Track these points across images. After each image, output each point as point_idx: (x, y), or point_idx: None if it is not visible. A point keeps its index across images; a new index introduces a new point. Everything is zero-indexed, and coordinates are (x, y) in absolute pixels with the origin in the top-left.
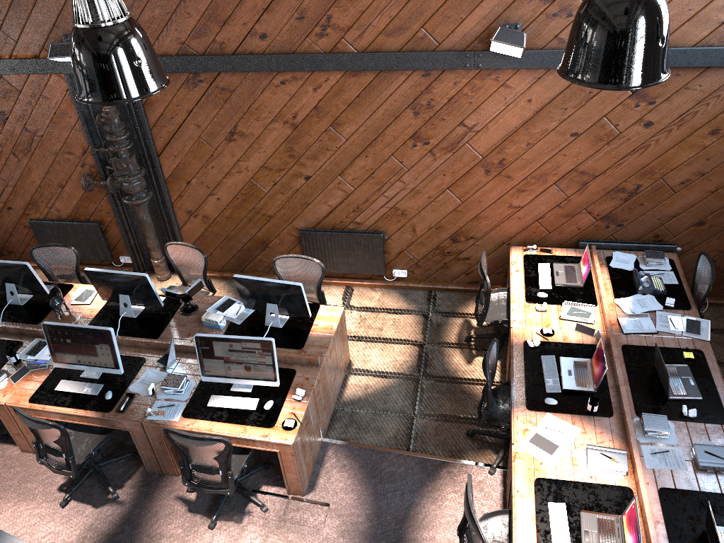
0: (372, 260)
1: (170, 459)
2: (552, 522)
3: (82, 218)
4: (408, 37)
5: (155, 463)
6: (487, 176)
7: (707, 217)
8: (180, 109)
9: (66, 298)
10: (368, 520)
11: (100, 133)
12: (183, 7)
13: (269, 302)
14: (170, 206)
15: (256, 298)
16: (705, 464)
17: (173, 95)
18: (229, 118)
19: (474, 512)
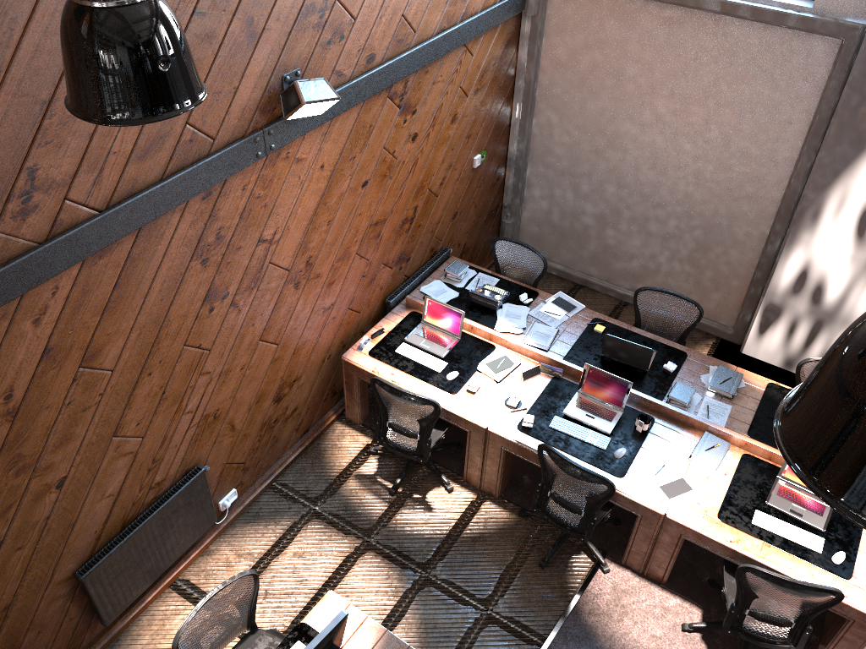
0: (199, 515)
1: None
2: (777, 531)
3: None
4: (172, 148)
5: None
6: (298, 290)
7: (457, 206)
8: None
9: None
10: None
11: None
12: None
13: None
14: None
15: None
16: (734, 391)
17: None
18: None
19: (806, 583)
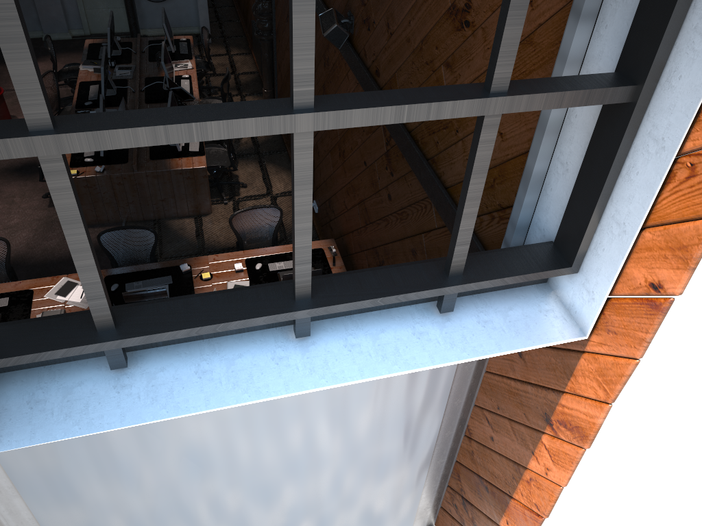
0: None
1: None
2: None
3: None
4: None
5: None
6: (339, 159)
7: None
8: None
9: (177, 61)
10: (57, 258)
11: None
12: None
13: None
14: (274, 53)
15: None
16: None
17: None
18: (287, 1)
19: None
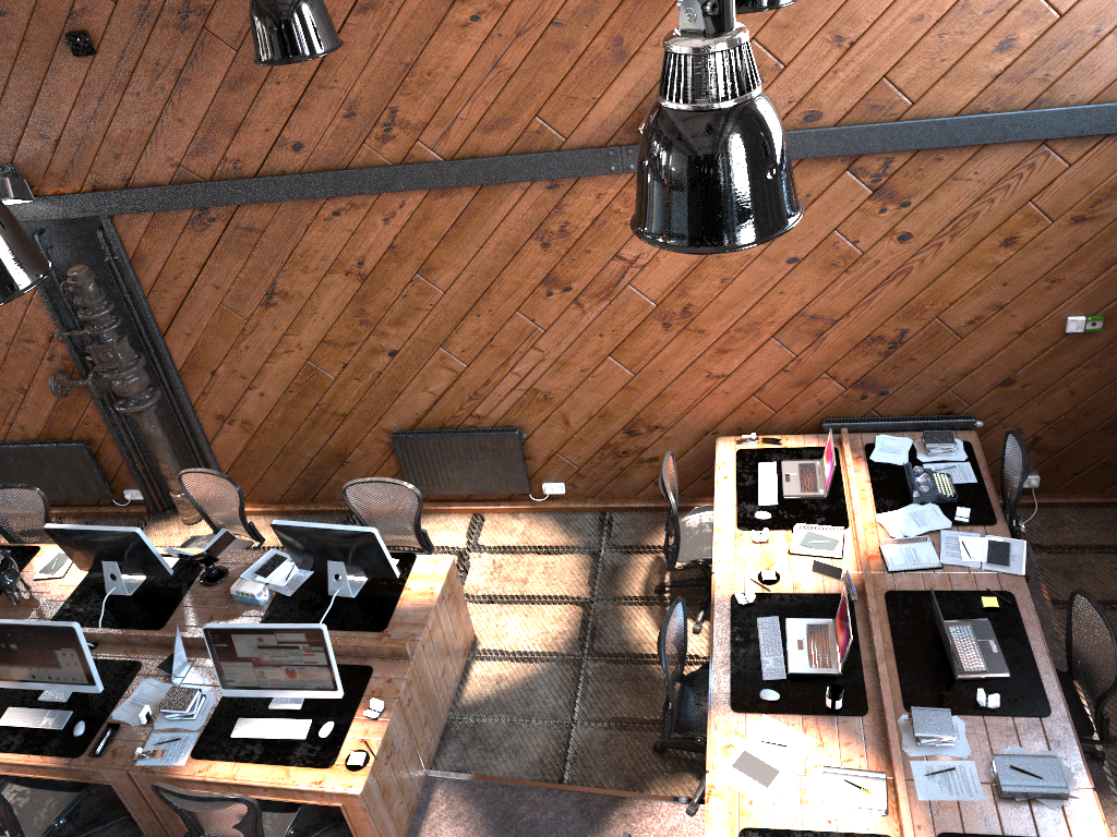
0: (507, 472)
1: (182, 825)
2: None
3: (60, 436)
4: (517, 132)
5: (161, 831)
6: (667, 332)
7: (1017, 372)
8: (187, 264)
9: (27, 570)
10: None
11: (72, 307)
12: (171, 112)
13: (330, 560)
14: (189, 409)
15: (310, 553)
16: (1012, 789)
17: (174, 244)
18: (262, 272)
19: None
